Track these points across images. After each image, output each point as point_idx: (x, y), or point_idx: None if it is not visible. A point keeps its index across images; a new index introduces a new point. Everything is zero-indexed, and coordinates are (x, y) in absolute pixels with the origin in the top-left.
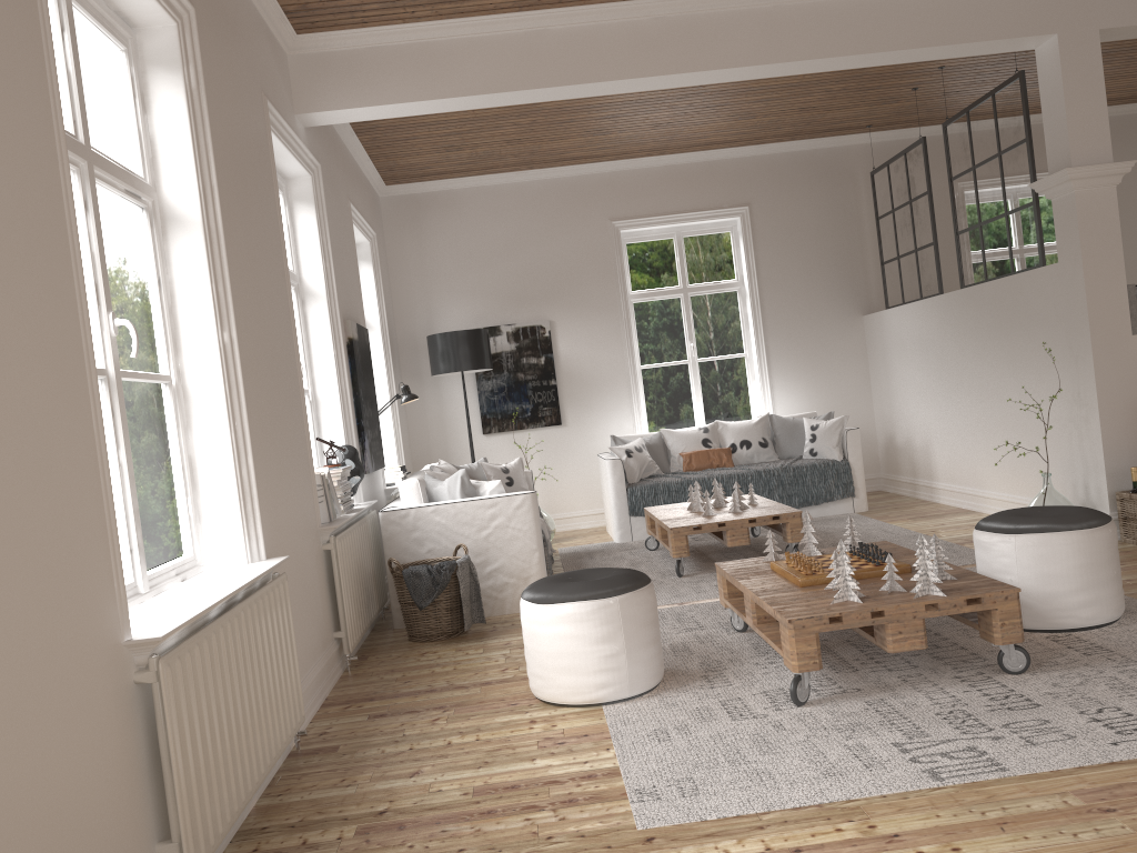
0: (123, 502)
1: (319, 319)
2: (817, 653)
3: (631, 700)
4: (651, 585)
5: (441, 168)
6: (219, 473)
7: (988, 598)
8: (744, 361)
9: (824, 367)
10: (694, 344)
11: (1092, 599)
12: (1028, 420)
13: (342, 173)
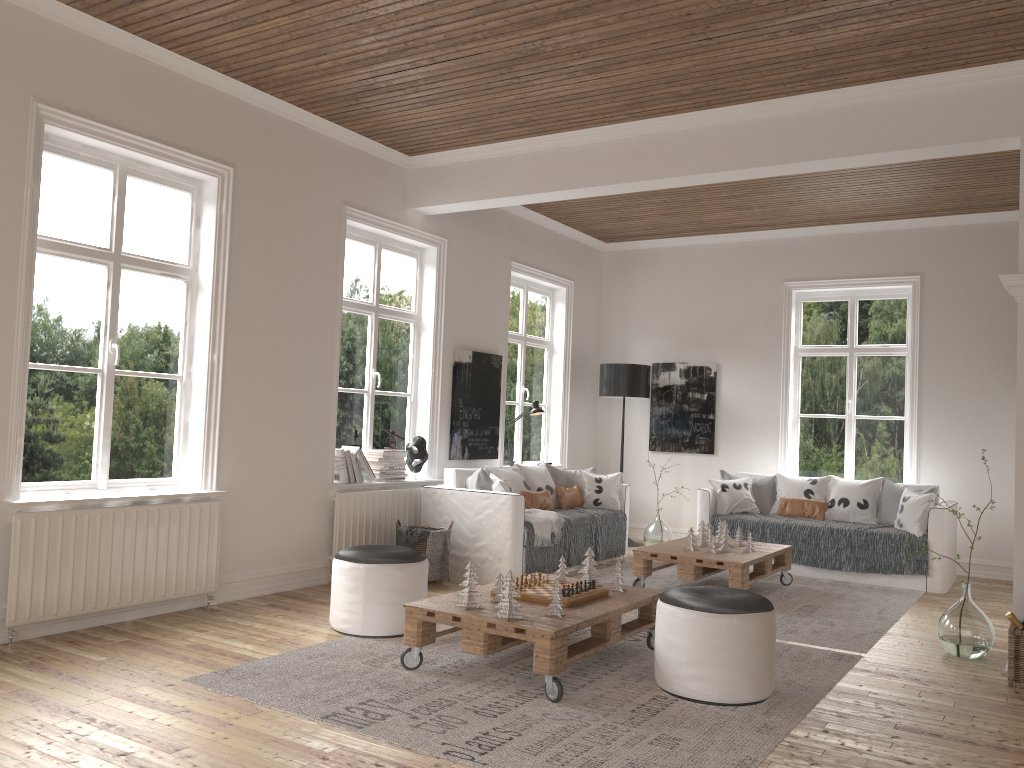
0: (98, 439)
1: (426, 346)
2: (417, 634)
3: (365, 638)
4: (405, 565)
5: (634, 232)
6: (197, 435)
7: (530, 631)
8: (903, 424)
9: (981, 443)
10: (853, 401)
11: (698, 675)
12: None
13: (505, 240)
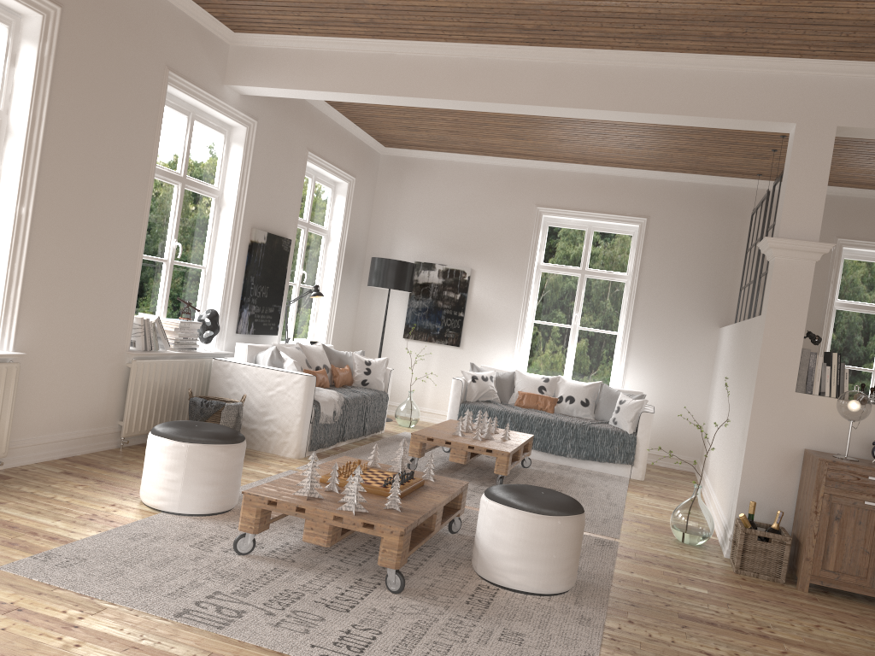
0: None
1: (226, 223)
2: (255, 522)
3: (181, 516)
4: (228, 446)
5: (415, 142)
6: None
7: (379, 527)
8: (615, 338)
9: (674, 360)
10: (579, 315)
11: (522, 569)
12: (732, 441)
13: (305, 131)
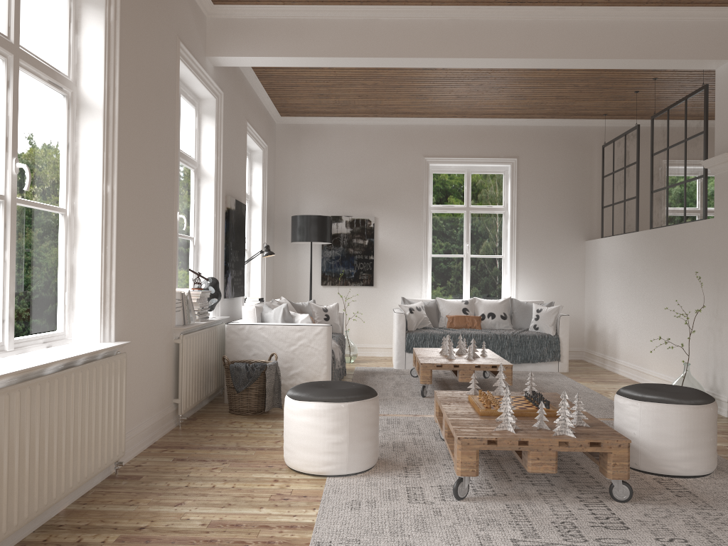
0: (3, 287)
1: (207, 192)
2: (476, 464)
3: (348, 476)
4: (375, 398)
5: (316, 109)
6: (90, 279)
7: (606, 443)
8: (501, 261)
9: (554, 271)
10: (469, 245)
11: (691, 456)
12: (682, 325)
13: (244, 102)
